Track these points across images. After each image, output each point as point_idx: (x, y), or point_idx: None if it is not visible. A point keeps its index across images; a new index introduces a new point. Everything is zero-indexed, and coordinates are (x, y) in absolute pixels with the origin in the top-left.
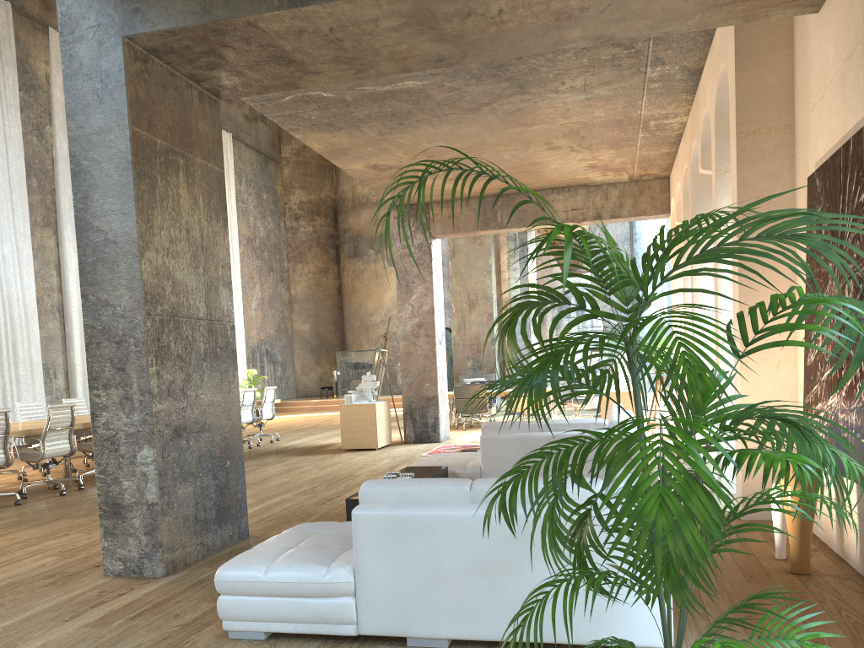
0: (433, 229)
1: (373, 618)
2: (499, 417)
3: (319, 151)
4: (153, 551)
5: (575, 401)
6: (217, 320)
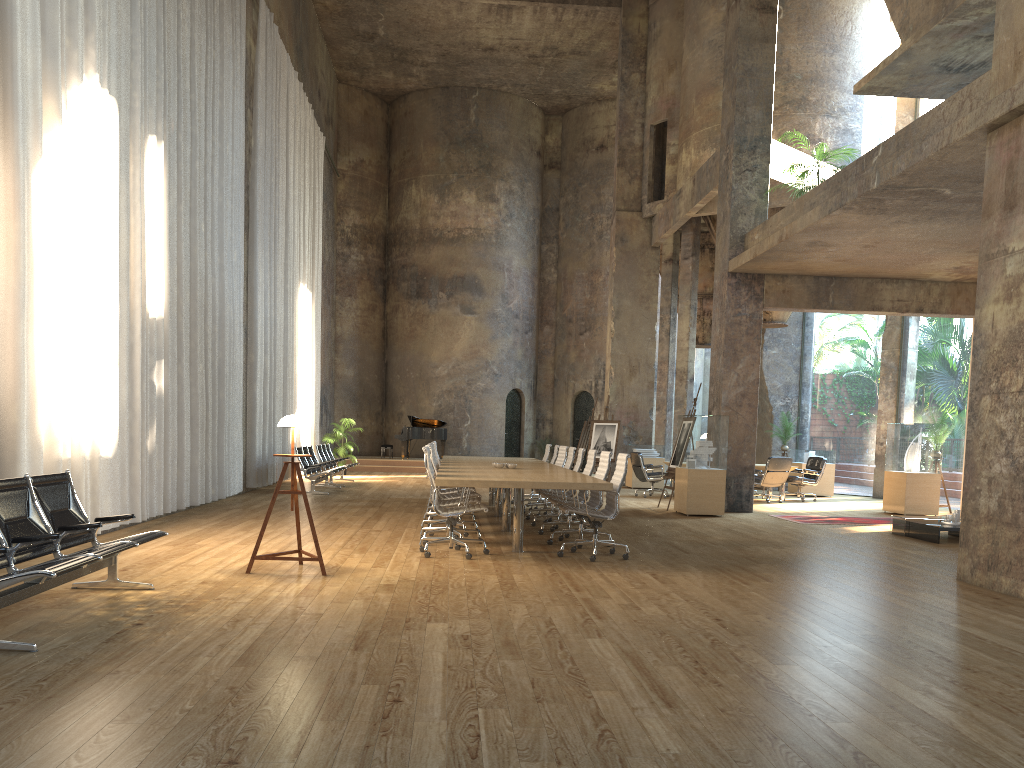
0: (766, 301)
1: None
2: None
3: (813, 225)
4: None
5: (805, 479)
6: None
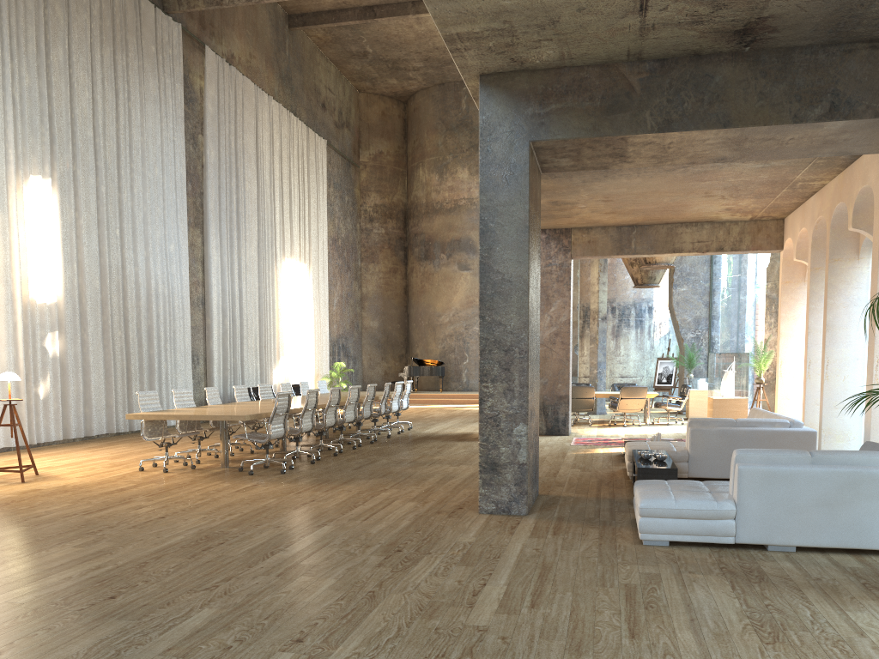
0: (573, 252)
1: (747, 532)
2: (586, 416)
3: None
4: (520, 497)
5: (670, 404)
6: (537, 334)
